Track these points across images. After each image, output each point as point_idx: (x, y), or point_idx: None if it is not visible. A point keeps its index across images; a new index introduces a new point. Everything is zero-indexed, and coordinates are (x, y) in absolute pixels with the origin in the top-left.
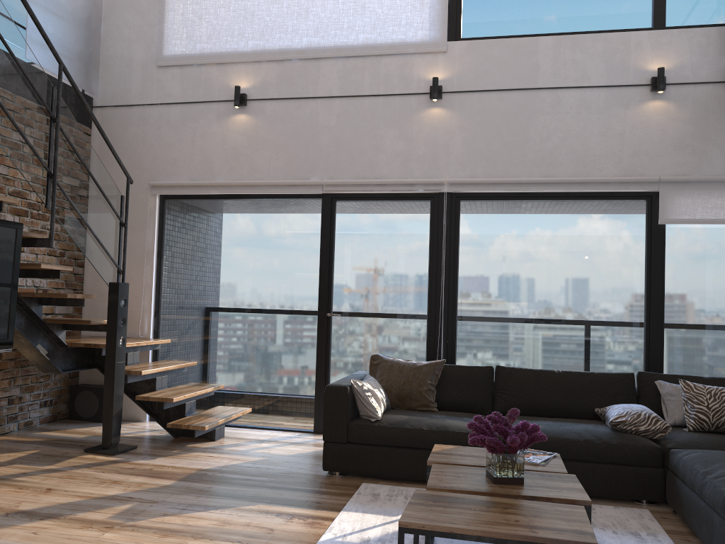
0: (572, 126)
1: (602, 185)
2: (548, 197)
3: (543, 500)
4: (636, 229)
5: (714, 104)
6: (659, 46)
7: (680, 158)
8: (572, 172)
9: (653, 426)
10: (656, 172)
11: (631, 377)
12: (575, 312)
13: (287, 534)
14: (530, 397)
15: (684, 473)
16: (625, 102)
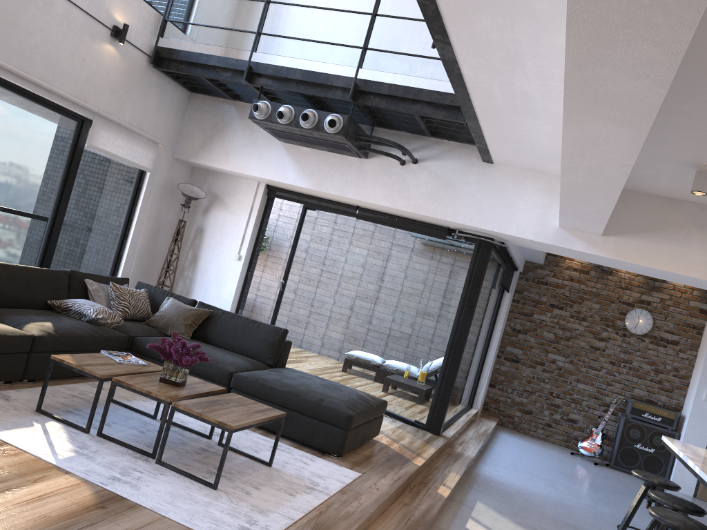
0: (54, 33)
1: (61, 99)
2: (13, 88)
3: (211, 393)
4: (66, 144)
5: (138, 68)
6: (125, 2)
7: (111, 99)
8: (42, 76)
9: (114, 320)
10: (95, 104)
11: (67, 275)
12: (3, 204)
13: (17, 468)
14: (2, 291)
15: None
16: (94, 34)
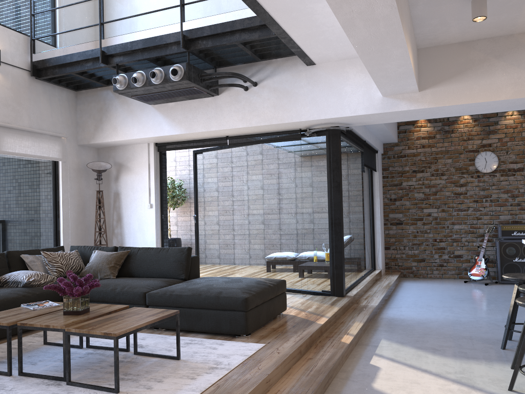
0: None
1: None
2: None
3: (113, 312)
4: None
5: (23, 82)
6: None
7: (6, 112)
8: None
9: (47, 279)
10: None
11: (4, 255)
12: None
13: None
14: None
15: (91, 295)
16: None
